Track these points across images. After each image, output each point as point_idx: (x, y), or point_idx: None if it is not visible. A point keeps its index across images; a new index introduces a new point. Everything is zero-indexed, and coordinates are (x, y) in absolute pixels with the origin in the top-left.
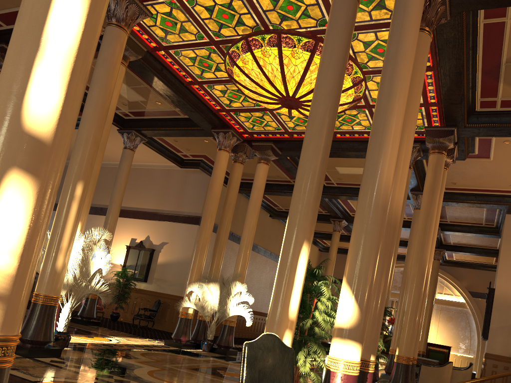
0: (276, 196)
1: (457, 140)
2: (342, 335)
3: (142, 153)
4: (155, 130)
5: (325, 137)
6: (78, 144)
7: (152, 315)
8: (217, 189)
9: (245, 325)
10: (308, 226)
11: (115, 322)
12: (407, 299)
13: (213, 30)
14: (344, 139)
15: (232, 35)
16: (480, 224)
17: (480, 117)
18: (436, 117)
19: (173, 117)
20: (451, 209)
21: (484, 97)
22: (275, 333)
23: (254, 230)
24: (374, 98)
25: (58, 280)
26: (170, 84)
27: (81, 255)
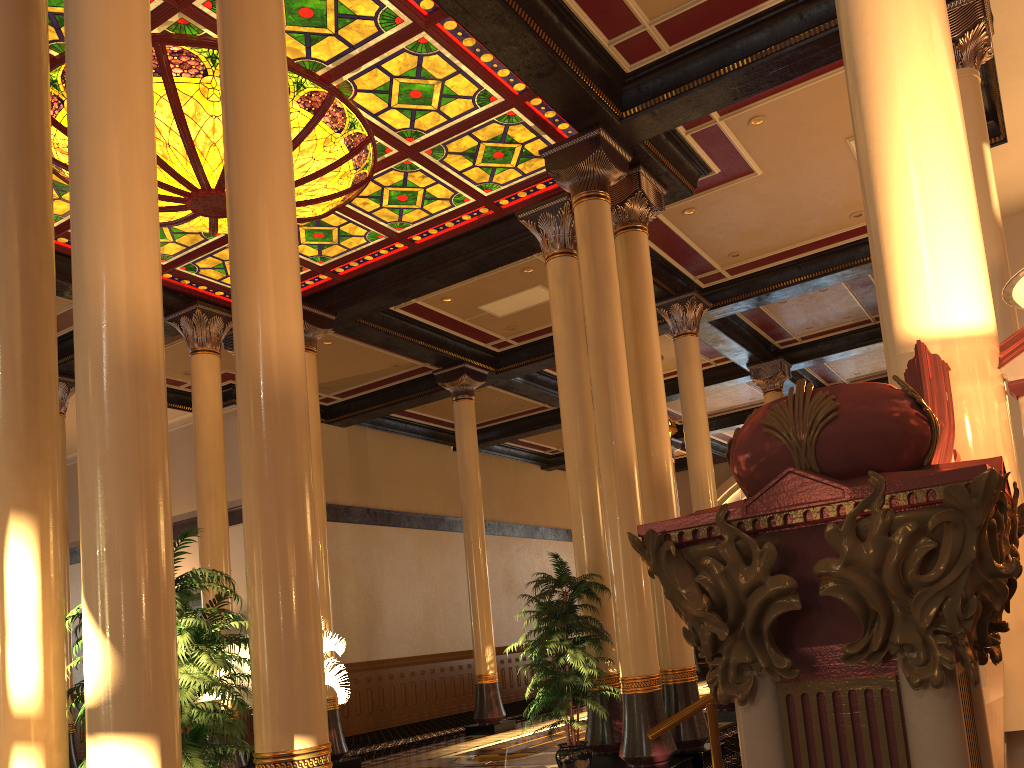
0: (435, 406)
1: (632, 157)
2: (90, 728)
3: None
4: None
5: (6, 247)
6: None
7: None
8: (210, 435)
9: (470, 683)
10: (13, 474)
11: None
12: (609, 547)
13: None
14: (434, 242)
15: None
16: (865, 322)
17: (644, 86)
18: (562, 122)
19: None
20: (781, 311)
21: (616, 34)
22: None
23: (320, 495)
24: (403, 130)
25: None
26: None
27: None
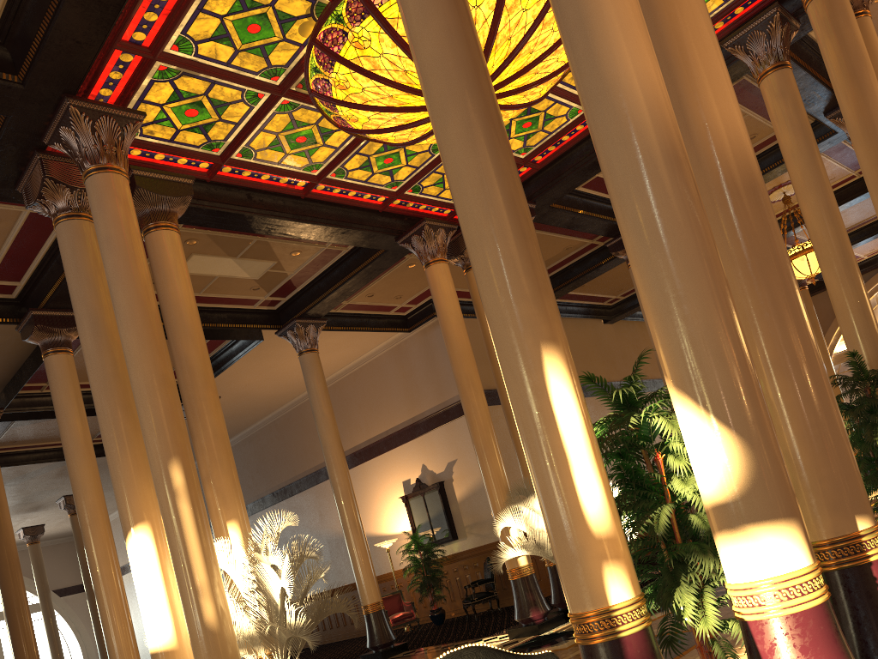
0: (592, 283)
1: None
2: (728, 523)
3: (346, 345)
4: (324, 298)
5: (470, 96)
6: (138, 401)
7: (490, 589)
8: (458, 333)
9: None
10: (533, 310)
11: (442, 625)
12: None
13: (259, 70)
14: None
15: (292, 54)
16: None
17: None
18: None
19: (335, 262)
20: None
21: None
22: (582, 586)
23: None
24: None
25: (222, 643)
26: (279, 211)
27: (248, 578)
